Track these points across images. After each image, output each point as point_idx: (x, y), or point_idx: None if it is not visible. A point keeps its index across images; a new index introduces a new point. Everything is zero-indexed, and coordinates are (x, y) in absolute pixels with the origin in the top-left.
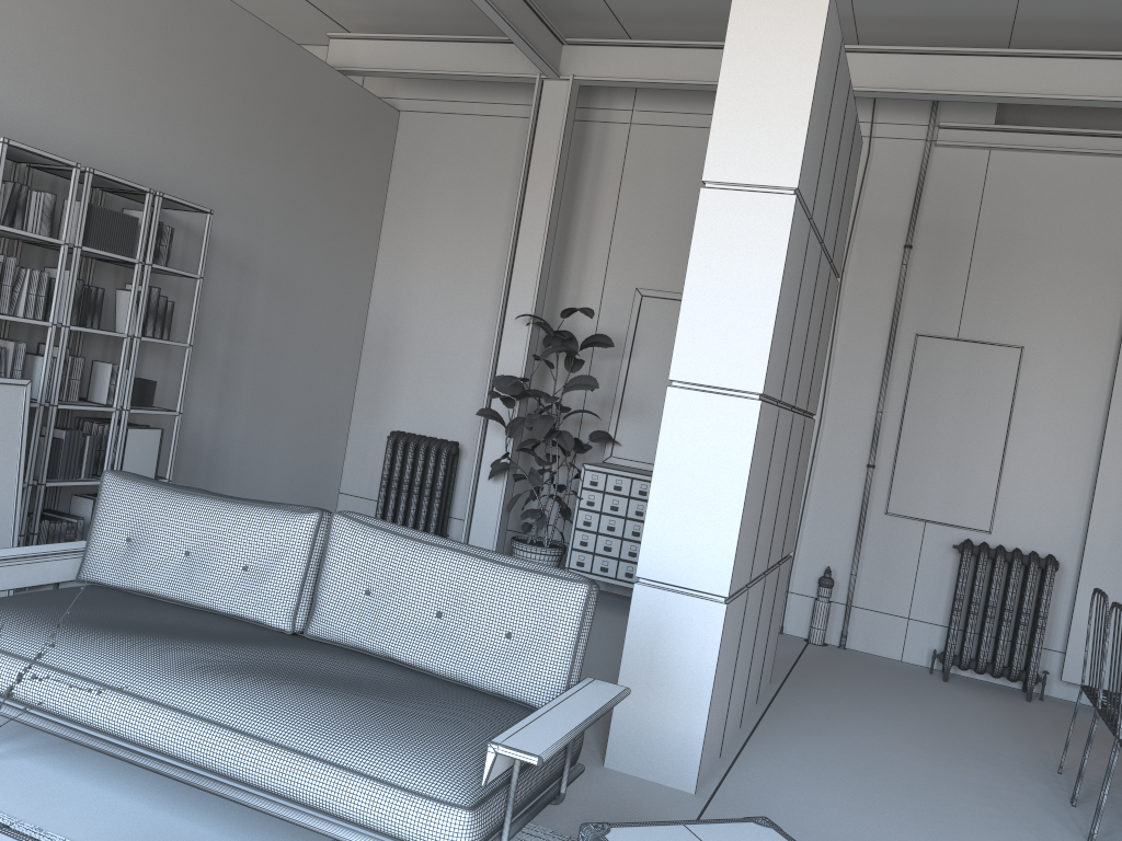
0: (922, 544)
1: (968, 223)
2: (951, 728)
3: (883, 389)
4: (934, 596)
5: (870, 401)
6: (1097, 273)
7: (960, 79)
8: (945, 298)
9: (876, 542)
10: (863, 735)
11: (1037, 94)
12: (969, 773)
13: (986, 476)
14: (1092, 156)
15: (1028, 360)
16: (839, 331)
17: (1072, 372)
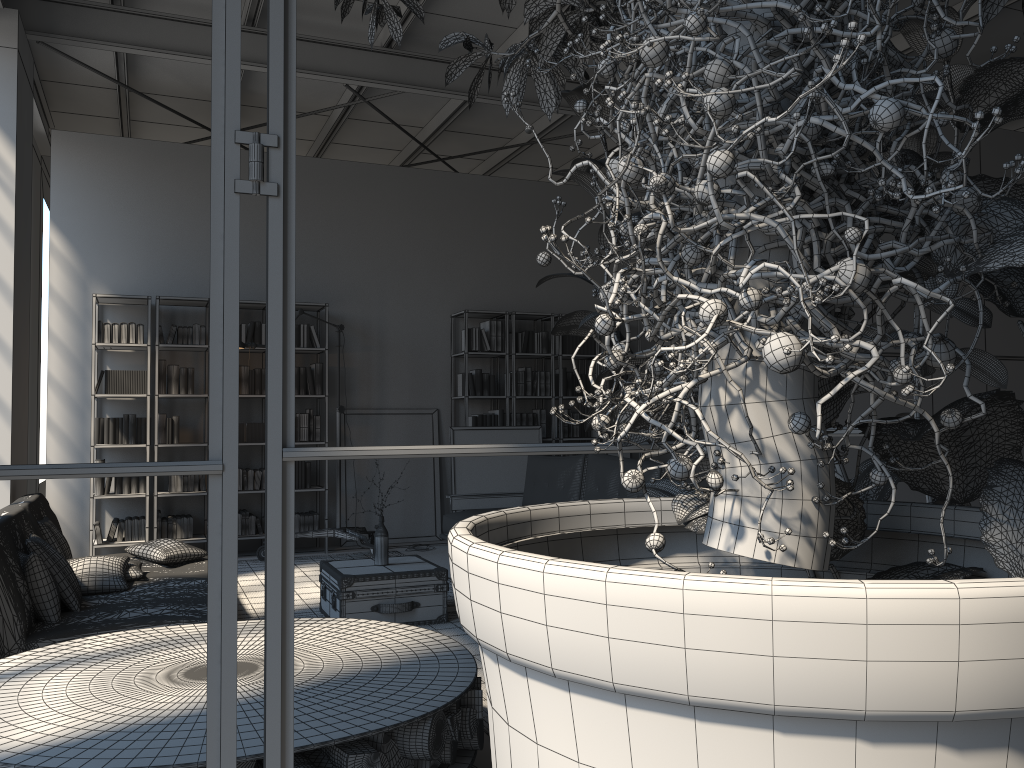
0: None
1: None
2: None
3: None
4: None
5: None
6: None
7: None
8: None
9: None
10: None
11: None
12: None
13: None
14: None
15: None
16: None
17: None
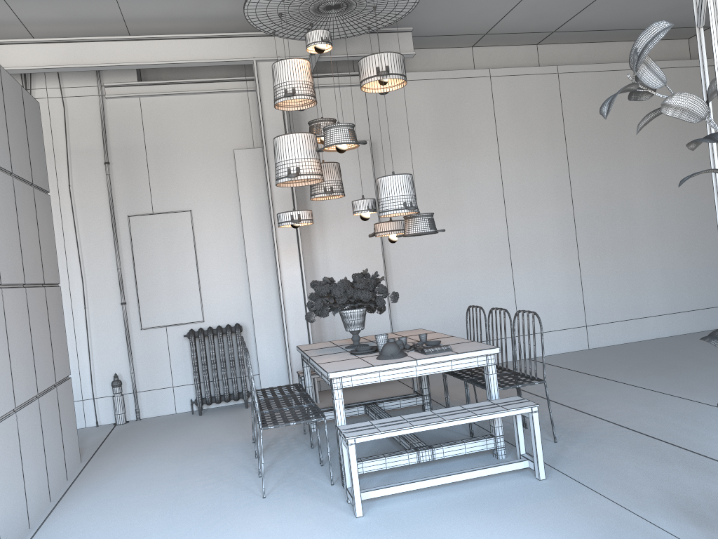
0: (168, 340)
1: (139, 143)
2: (197, 442)
3: (117, 254)
4: (183, 368)
5: (112, 263)
6: (218, 160)
7: (103, 56)
8: (139, 190)
9: (141, 348)
10: (139, 469)
11: (150, 62)
12: (201, 465)
13: (192, 289)
14: (197, 94)
15: (196, 217)
16: (79, 224)
17: (221, 218)
